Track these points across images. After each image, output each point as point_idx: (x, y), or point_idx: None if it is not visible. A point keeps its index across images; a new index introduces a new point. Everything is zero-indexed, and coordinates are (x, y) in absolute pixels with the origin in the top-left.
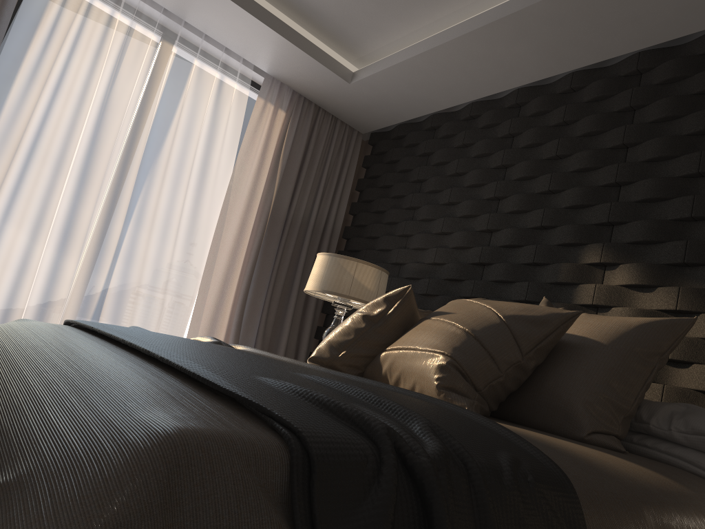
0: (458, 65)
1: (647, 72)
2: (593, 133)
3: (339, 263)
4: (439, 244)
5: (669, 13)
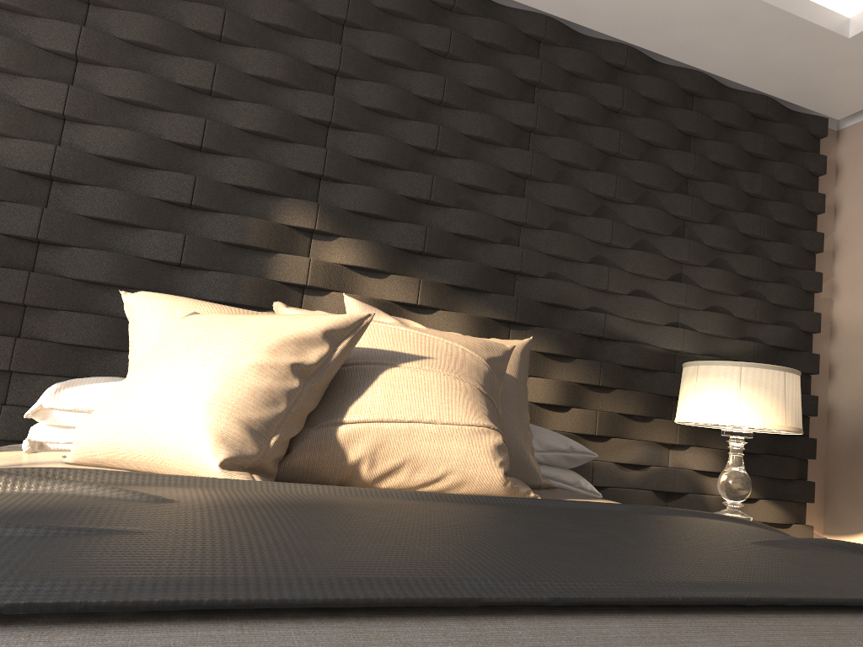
0: None
1: None
2: (285, 29)
3: None
4: None
5: None
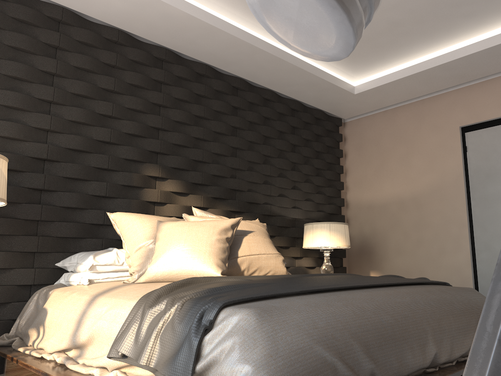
0: None
1: (167, 63)
2: (139, 86)
3: None
4: None
5: (204, 50)
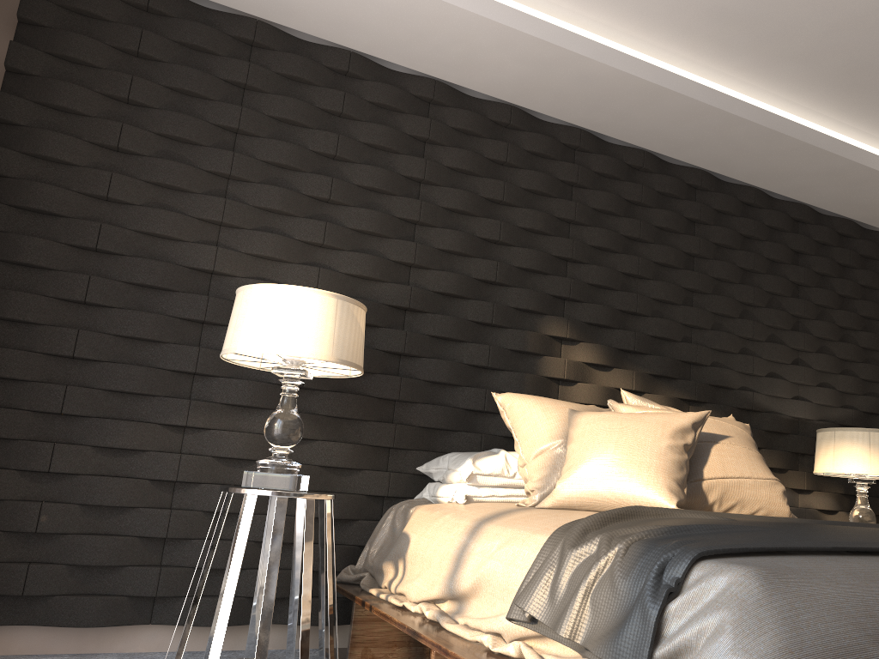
0: (426, 27)
1: (582, 152)
2: (539, 192)
3: (353, 313)
4: (310, 259)
5: (642, 127)
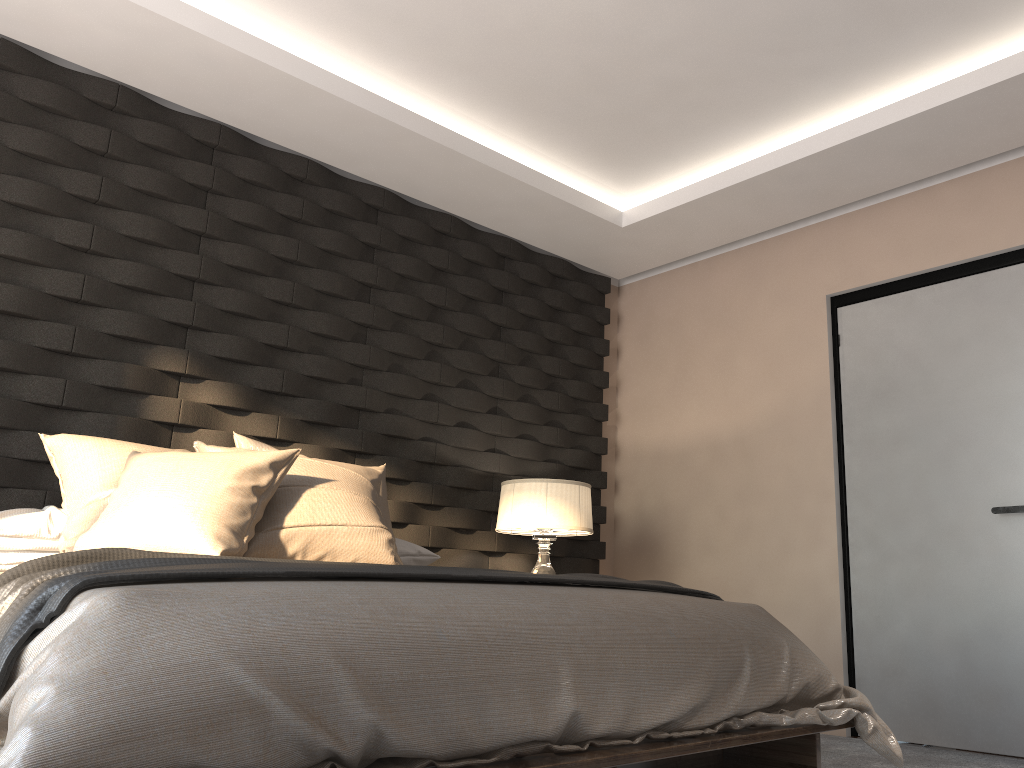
0: None
1: (223, 153)
2: (157, 195)
3: None
4: None
5: (298, 130)
